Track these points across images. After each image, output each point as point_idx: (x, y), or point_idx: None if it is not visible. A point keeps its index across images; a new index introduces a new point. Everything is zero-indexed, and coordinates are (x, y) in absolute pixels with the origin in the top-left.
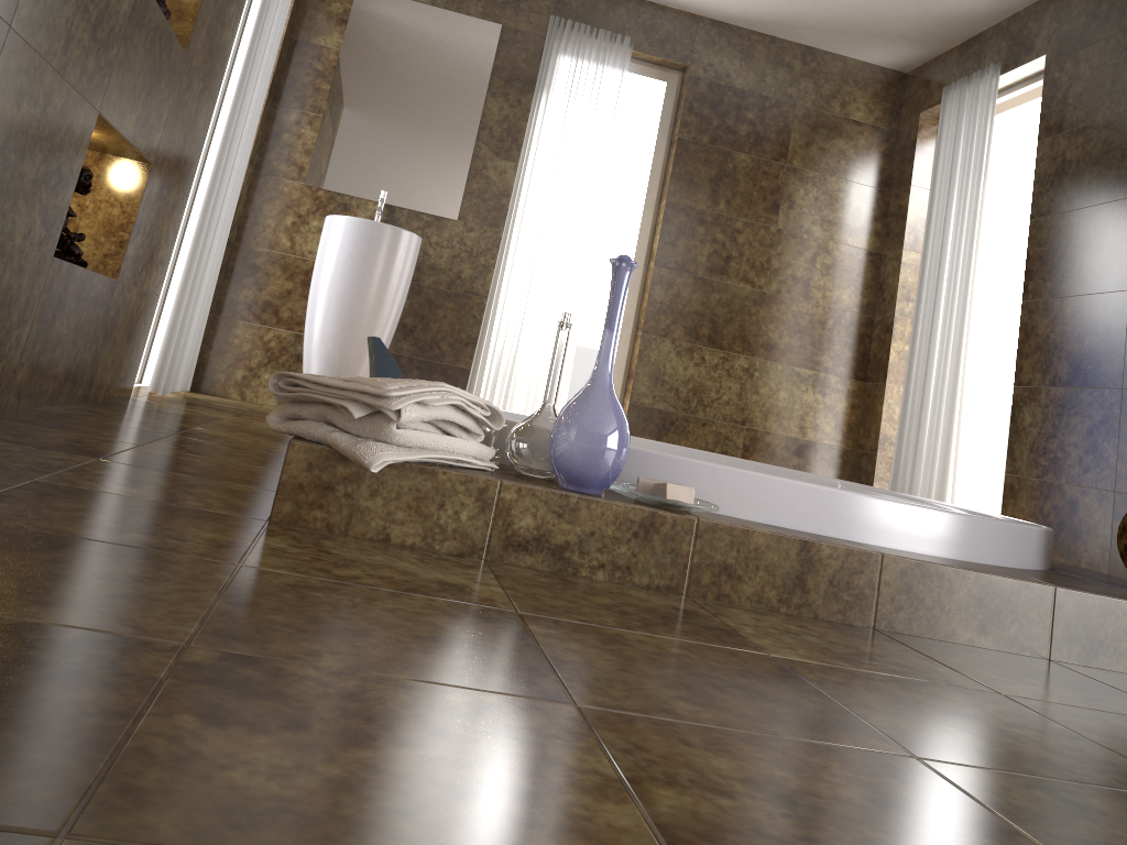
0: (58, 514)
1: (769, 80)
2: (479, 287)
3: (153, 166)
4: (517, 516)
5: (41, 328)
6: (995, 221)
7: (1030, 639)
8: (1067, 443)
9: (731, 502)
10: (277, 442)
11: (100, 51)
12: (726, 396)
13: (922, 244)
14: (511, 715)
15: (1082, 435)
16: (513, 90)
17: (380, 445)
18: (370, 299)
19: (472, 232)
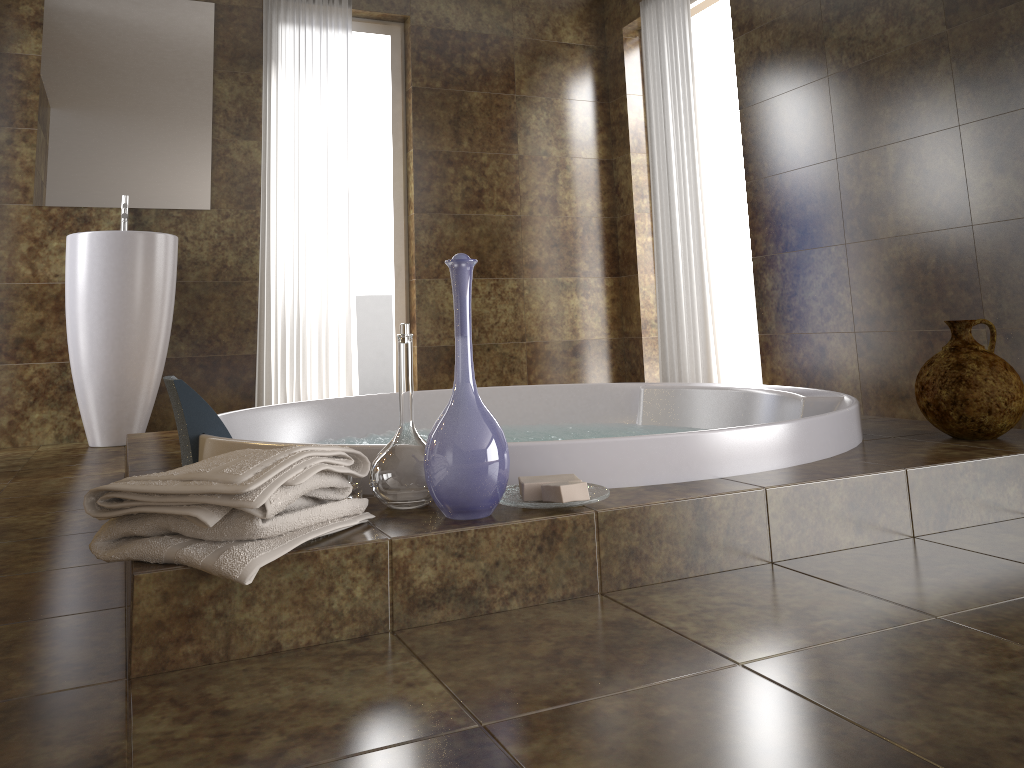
0: None
1: (486, 19)
2: (247, 271)
3: None
4: (416, 572)
5: None
6: (701, 114)
7: (896, 524)
8: (807, 299)
9: (609, 473)
10: (80, 508)
11: None
12: (504, 319)
13: (645, 145)
14: None
15: (819, 289)
16: (240, 68)
17: (247, 547)
18: (137, 312)
19: (229, 218)
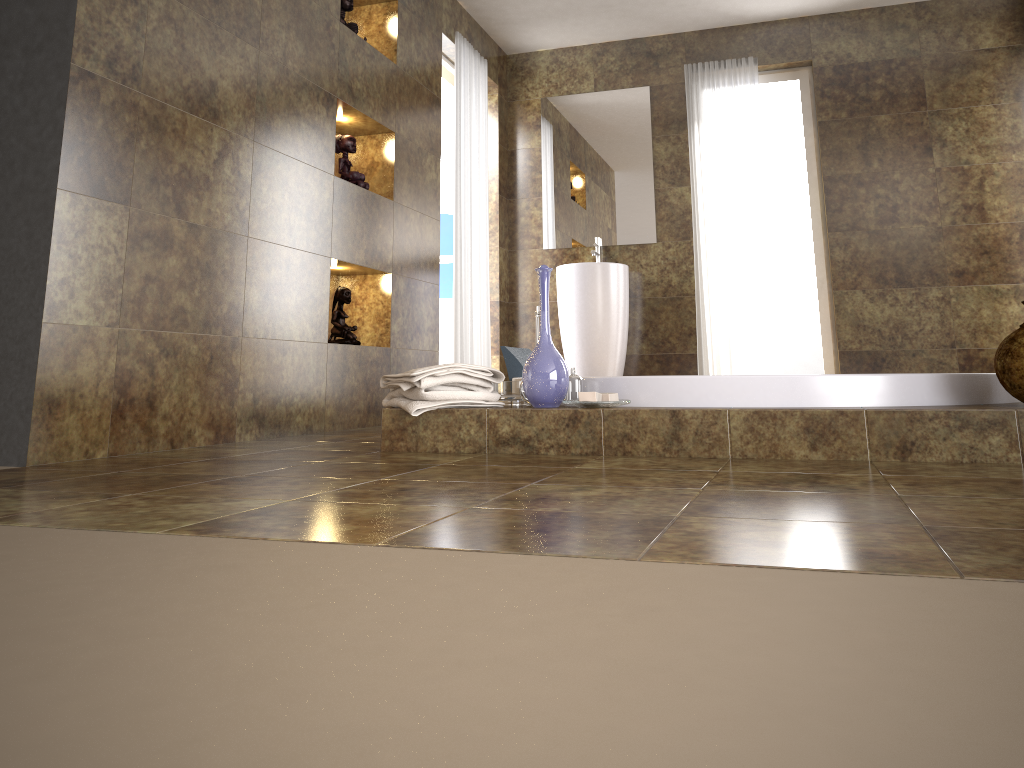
0: (267, 456)
1: (889, 45)
2: (687, 289)
3: (393, 274)
4: (500, 427)
5: (334, 383)
6: None
7: (852, 449)
8: None
9: (653, 398)
10: None
11: (317, 225)
12: (929, 326)
13: None
14: (337, 481)
15: None
16: (671, 132)
17: (418, 401)
18: (596, 319)
19: (670, 248)
